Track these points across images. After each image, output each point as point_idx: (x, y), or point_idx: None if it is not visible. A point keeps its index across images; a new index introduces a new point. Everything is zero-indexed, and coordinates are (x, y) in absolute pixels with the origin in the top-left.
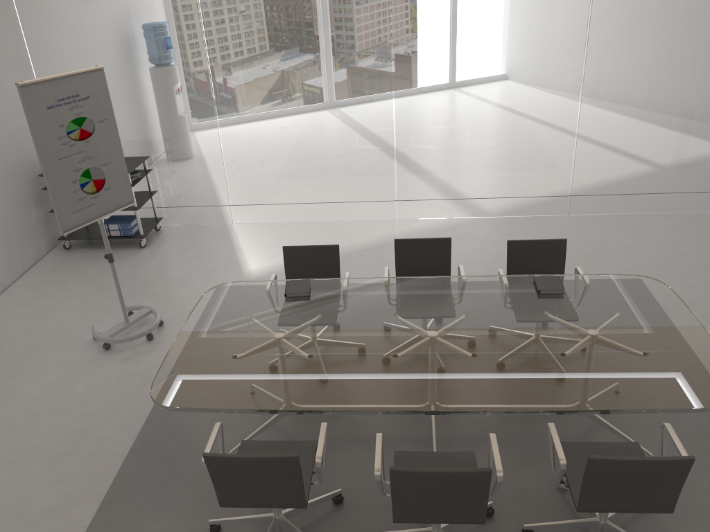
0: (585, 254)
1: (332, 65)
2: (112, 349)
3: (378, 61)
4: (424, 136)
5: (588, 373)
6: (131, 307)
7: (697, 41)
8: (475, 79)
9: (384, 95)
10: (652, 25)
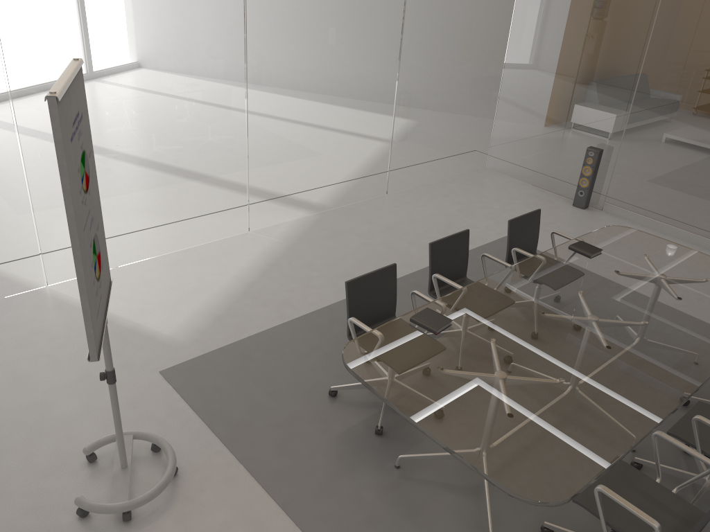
0: (446, 225)
1: (180, 54)
2: (137, 515)
3: (232, 48)
4: (276, 133)
5: None
6: (94, 445)
7: (466, 31)
8: (321, 67)
9: (237, 89)
10: (443, 16)
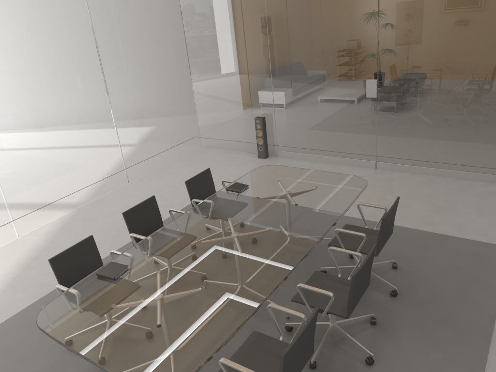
0: (170, 193)
1: None
2: None
3: None
4: (19, 161)
5: (317, 203)
6: None
7: (154, 60)
8: (43, 107)
9: None
10: (131, 53)
